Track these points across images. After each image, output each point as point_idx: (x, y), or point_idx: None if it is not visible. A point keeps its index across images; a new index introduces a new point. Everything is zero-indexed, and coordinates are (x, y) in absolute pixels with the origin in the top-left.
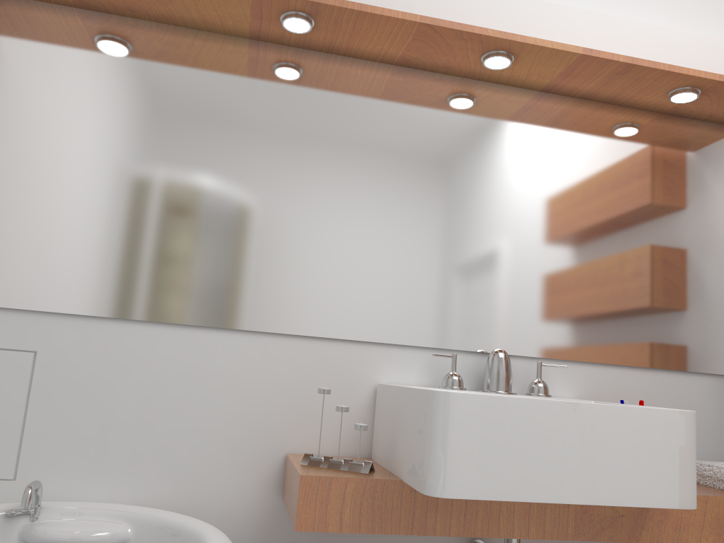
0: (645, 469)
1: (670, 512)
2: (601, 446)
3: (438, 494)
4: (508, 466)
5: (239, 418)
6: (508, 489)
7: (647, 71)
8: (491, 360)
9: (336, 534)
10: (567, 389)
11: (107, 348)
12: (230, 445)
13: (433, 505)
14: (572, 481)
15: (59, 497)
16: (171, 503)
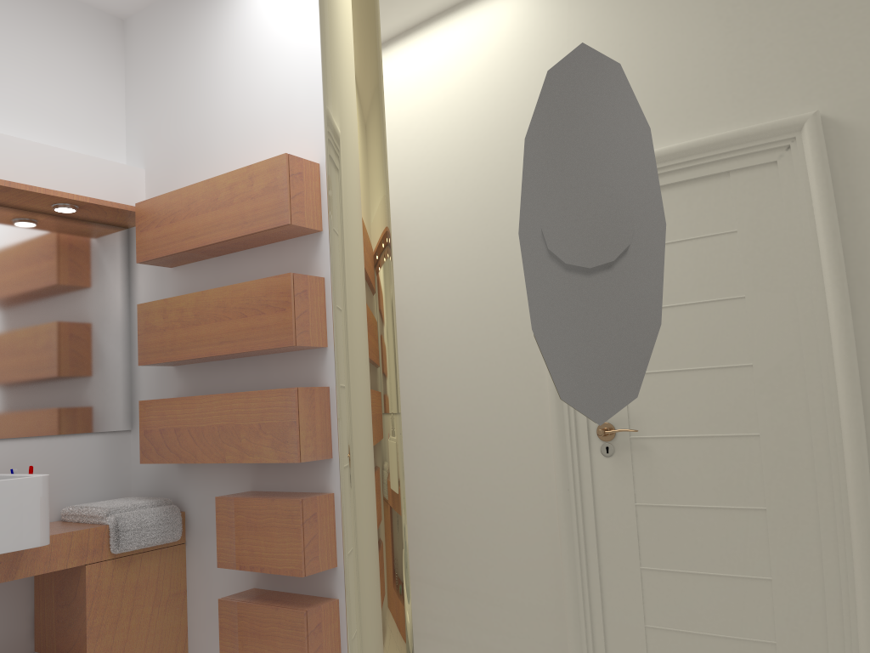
0: (5, 525)
1: (42, 550)
2: None
3: None
4: None
5: None
6: None
7: (26, 192)
8: None
9: None
10: None
11: None
12: None
13: None
14: None
15: None
16: None
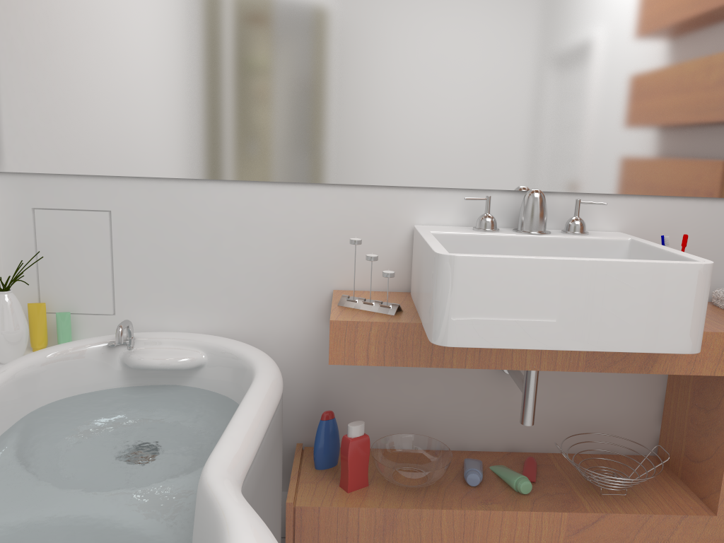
0: (648, 319)
1: None
2: (603, 300)
3: (441, 343)
4: (508, 320)
5: (289, 261)
6: (506, 339)
7: None
8: (525, 202)
9: None
10: (610, 222)
11: (168, 205)
12: (284, 284)
13: None
14: (571, 331)
15: (150, 327)
16: (240, 331)
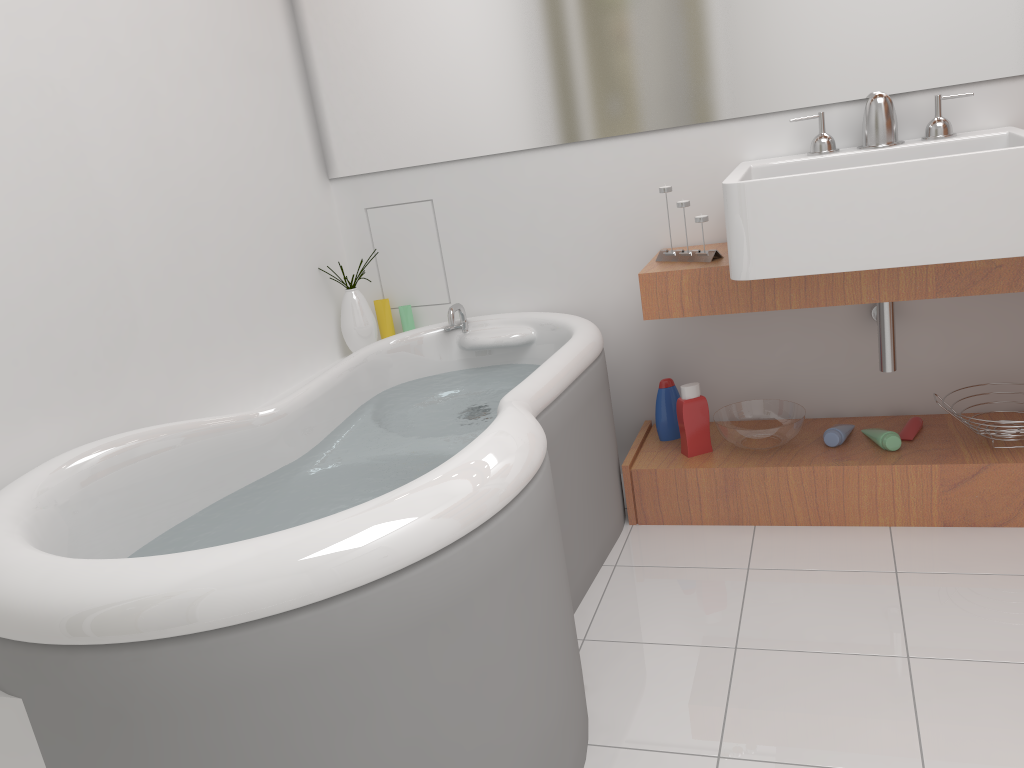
0: (976, 221)
1: None
2: (916, 206)
3: (739, 278)
4: (807, 243)
5: (610, 224)
6: (809, 264)
7: None
8: (865, 111)
9: (725, 316)
10: (994, 116)
11: (483, 184)
12: (608, 250)
13: (769, 283)
14: (882, 246)
15: (484, 312)
16: (570, 306)
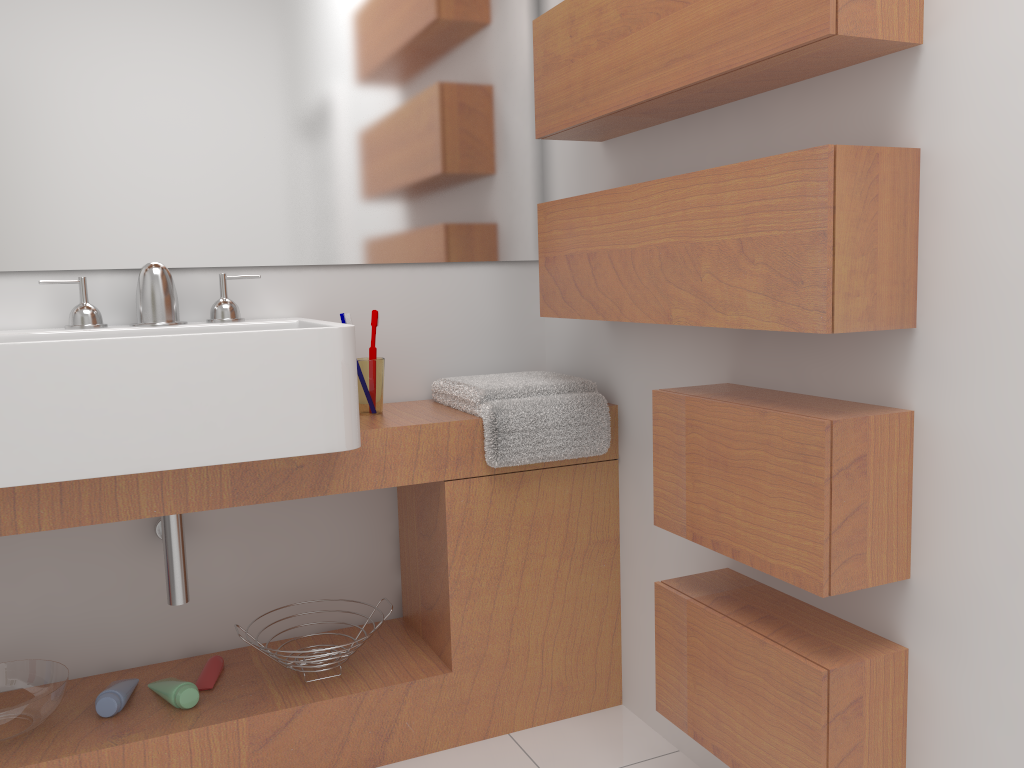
0: (276, 410)
1: (370, 452)
2: (205, 390)
3: None
4: (60, 437)
5: None
6: (63, 466)
7: None
8: (140, 281)
9: None
10: (283, 305)
11: None
12: None
13: (7, 496)
14: (164, 441)
15: None
16: None
